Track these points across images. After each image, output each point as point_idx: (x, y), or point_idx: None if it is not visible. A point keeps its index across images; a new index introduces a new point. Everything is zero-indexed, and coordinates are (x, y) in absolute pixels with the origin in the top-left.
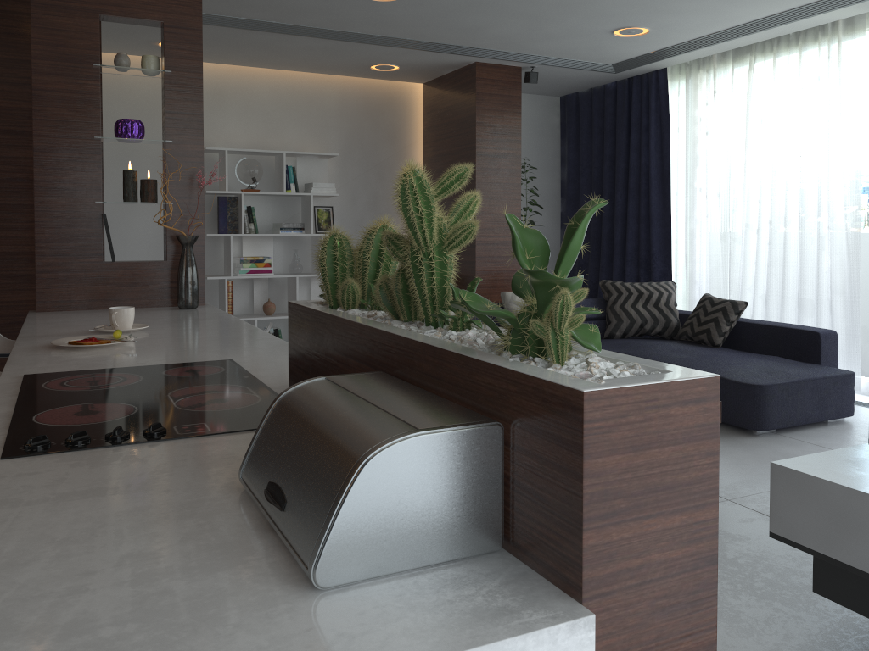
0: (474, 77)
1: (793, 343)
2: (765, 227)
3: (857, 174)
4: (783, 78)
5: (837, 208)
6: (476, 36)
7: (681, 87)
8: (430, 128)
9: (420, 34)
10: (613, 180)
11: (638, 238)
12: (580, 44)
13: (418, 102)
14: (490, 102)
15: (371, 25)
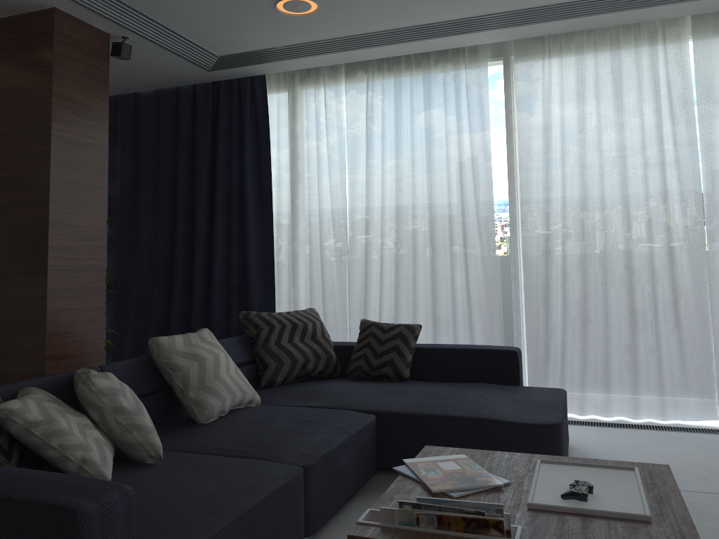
0: (51, 28)
1: (486, 365)
2: (388, 246)
3: (489, 192)
4: (404, 97)
5: (469, 225)
6: None
7: (280, 98)
8: None
9: None
10: (189, 195)
11: (228, 262)
12: (220, 12)
13: None
14: (73, 68)
15: None
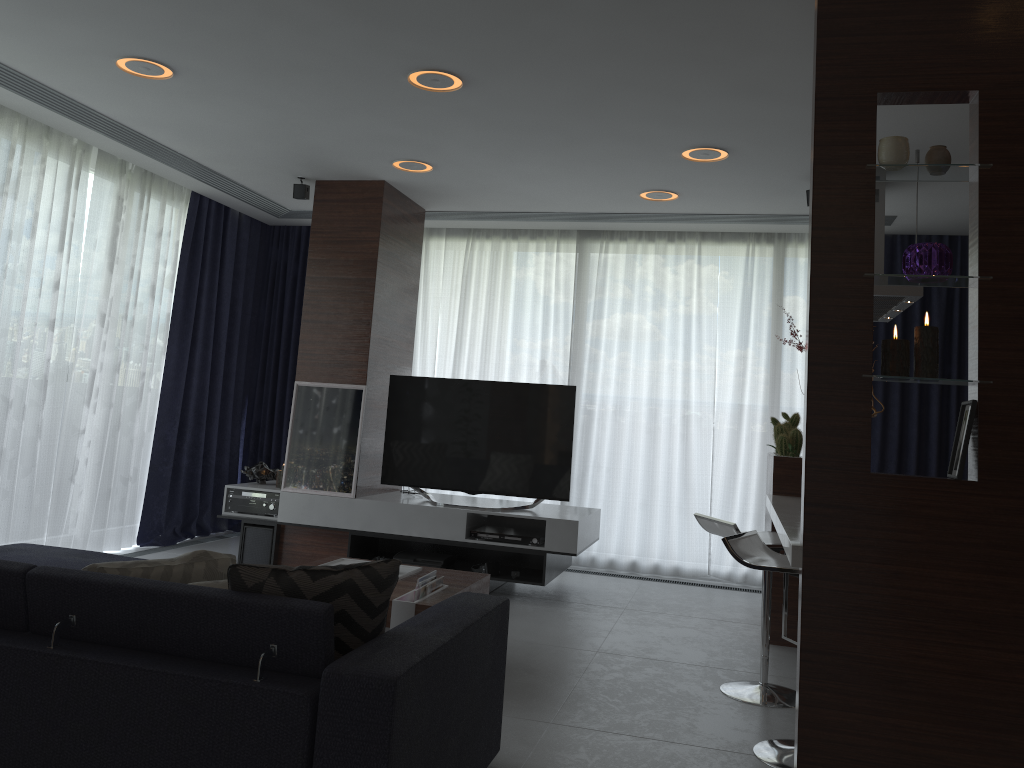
0: None
1: None
2: None
3: None
4: None
5: None
6: None
7: None
8: None
9: None
10: None
11: None
12: None
13: None
14: None
15: None
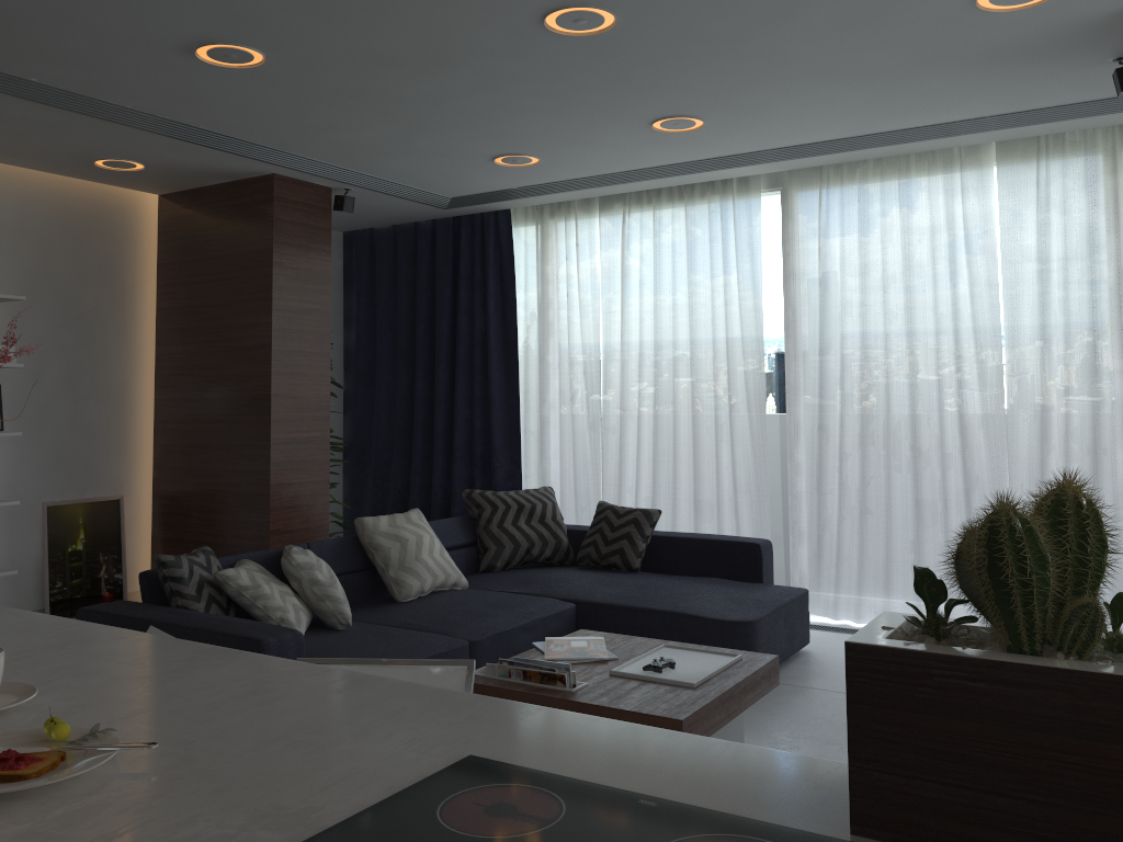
0: (271, 195)
1: (727, 559)
2: (647, 413)
3: (760, 353)
4: (665, 236)
5: (737, 392)
6: (310, 138)
7: (528, 235)
8: (175, 264)
9: (228, 123)
10: (429, 349)
11: (471, 428)
12: (439, 167)
13: (148, 223)
14: (293, 233)
15: (160, 99)
